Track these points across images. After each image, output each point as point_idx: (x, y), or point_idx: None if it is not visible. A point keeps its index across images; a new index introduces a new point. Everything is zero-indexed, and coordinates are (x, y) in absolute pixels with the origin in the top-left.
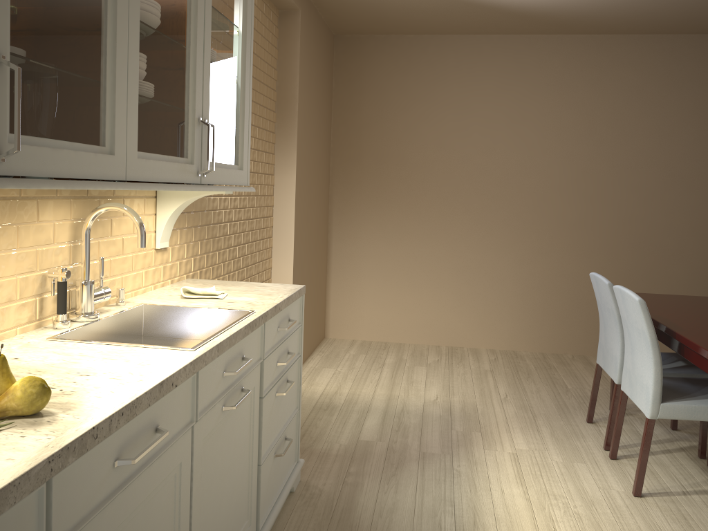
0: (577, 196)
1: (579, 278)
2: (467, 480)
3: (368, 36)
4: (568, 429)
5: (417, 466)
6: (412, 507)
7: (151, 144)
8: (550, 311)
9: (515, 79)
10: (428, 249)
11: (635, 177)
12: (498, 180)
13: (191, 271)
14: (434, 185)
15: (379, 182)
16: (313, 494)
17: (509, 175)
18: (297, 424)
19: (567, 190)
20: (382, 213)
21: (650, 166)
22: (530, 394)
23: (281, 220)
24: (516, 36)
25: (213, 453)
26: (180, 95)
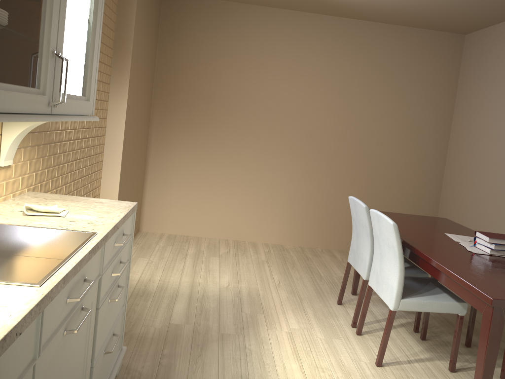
0: (334, 135)
1: (330, 194)
2: (257, 358)
3: None
4: (325, 310)
5: (217, 346)
6: None
7: (2, 74)
8: (308, 217)
9: (298, 45)
10: (224, 167)
11: (374, 125)
12: (280, 119)
13: (32, 184)
14: (232, 119)
15: (190, 113)
16: (134, 377)
17: (288, 116)
18: (123, 318)
19: (328, 130)
20: (191, 137)
21: (384, 118)
22: (296, 281)
23: (112, 139)
24: (301, 13)
25: (52, 377)
26: (36, 27)
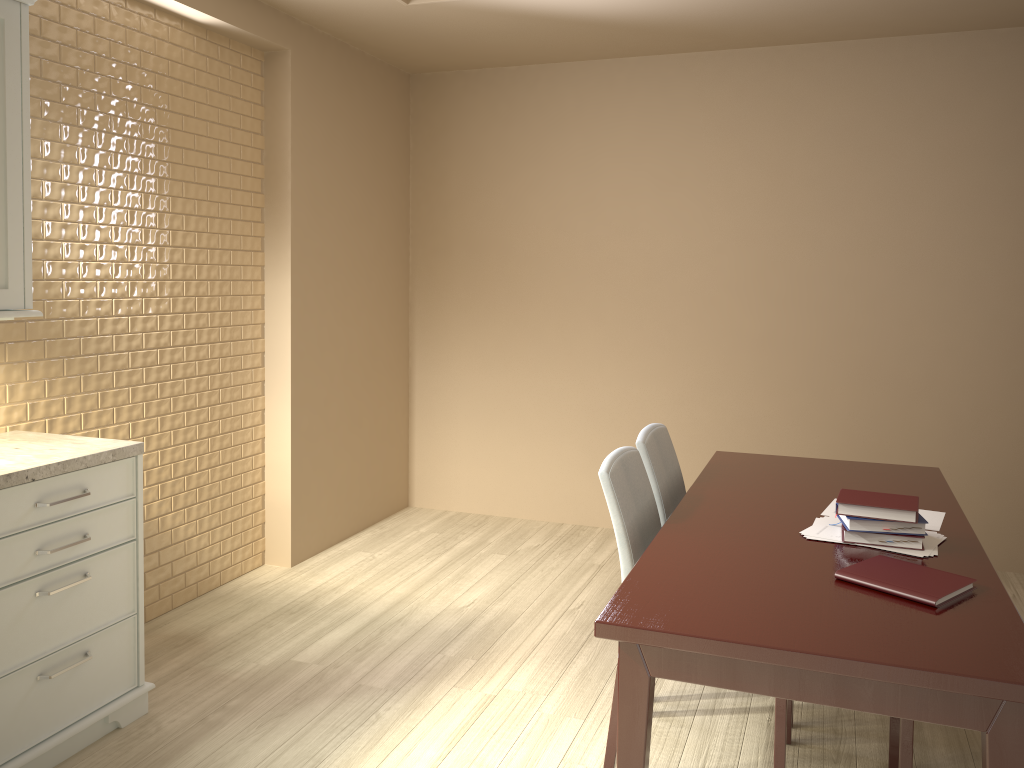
0: (762, 297)
1: (768, 426)
2: (375, 732)
3: (456, 72)
4: None
5: (328, 704)
6: (255, 764)
7: None
8: None
9: (663, 123)
10: (545, 381)
11: (853, 266)
12: (643, 276)
13: (24, 420)
14: (551, 286)
15: (475, 283)
16: (143, 734)
17: (659, 268)
18: (135, 634)
19: (747, 289)
20: (481, 327)
21: (877, 248)
22: None
23: (275, 343)
24: (662, 58)
25: None
26: None
